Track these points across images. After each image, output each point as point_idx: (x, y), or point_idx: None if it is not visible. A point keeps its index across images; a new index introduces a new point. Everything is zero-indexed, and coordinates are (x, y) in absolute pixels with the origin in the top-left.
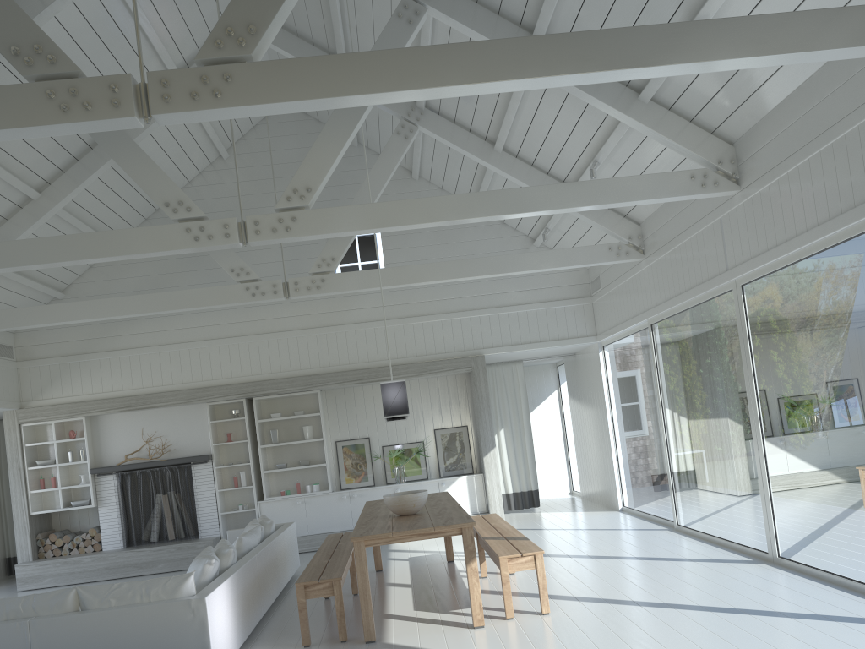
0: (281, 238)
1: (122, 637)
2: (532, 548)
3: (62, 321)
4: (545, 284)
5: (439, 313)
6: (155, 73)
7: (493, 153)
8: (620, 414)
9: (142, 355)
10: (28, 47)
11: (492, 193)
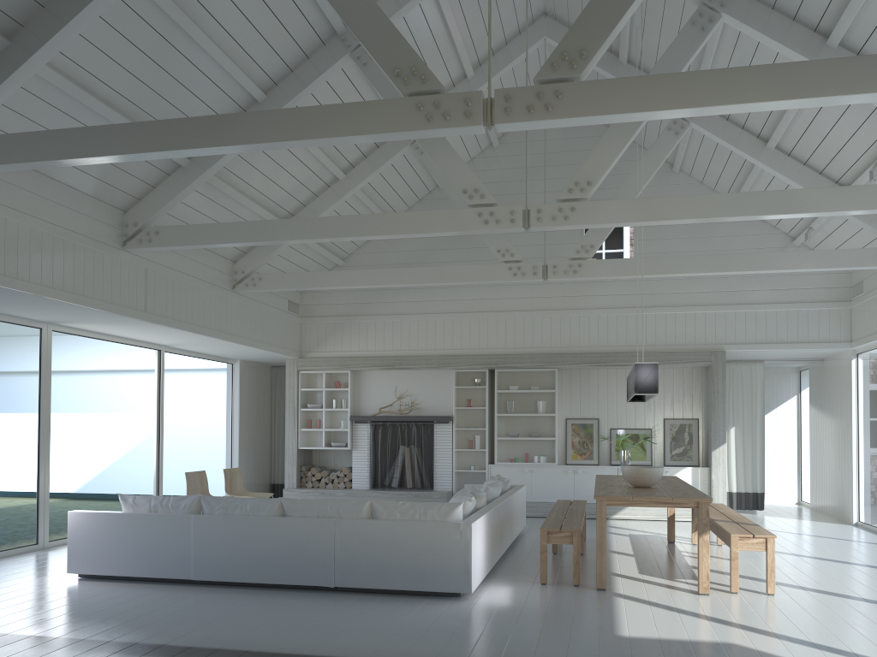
0: (559, 226)
1: (402, 544)
2: (764, 532)
3: (351, 285)
4: (800, 284)
5: (684, 305)
6: (500, 90)
7: (764, 151)
8: (867, 425)
9: (403, 321)
10: (407, 69)
11: (765, 194)
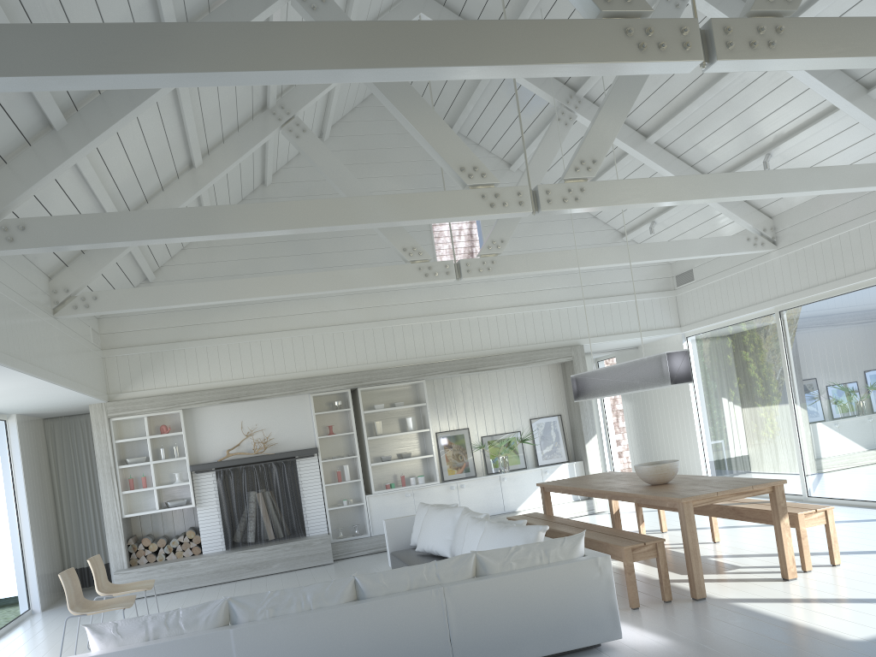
0: (571, 208)
1: (535, 599)
2: (811, 505)
3: (228, 299)
4: (634, 277)
5: (538, 303)
6: (717, 20)
7: (645, 144)
8: (711, 400)
9: (241, 343)
10: None
11: (753, 174)
